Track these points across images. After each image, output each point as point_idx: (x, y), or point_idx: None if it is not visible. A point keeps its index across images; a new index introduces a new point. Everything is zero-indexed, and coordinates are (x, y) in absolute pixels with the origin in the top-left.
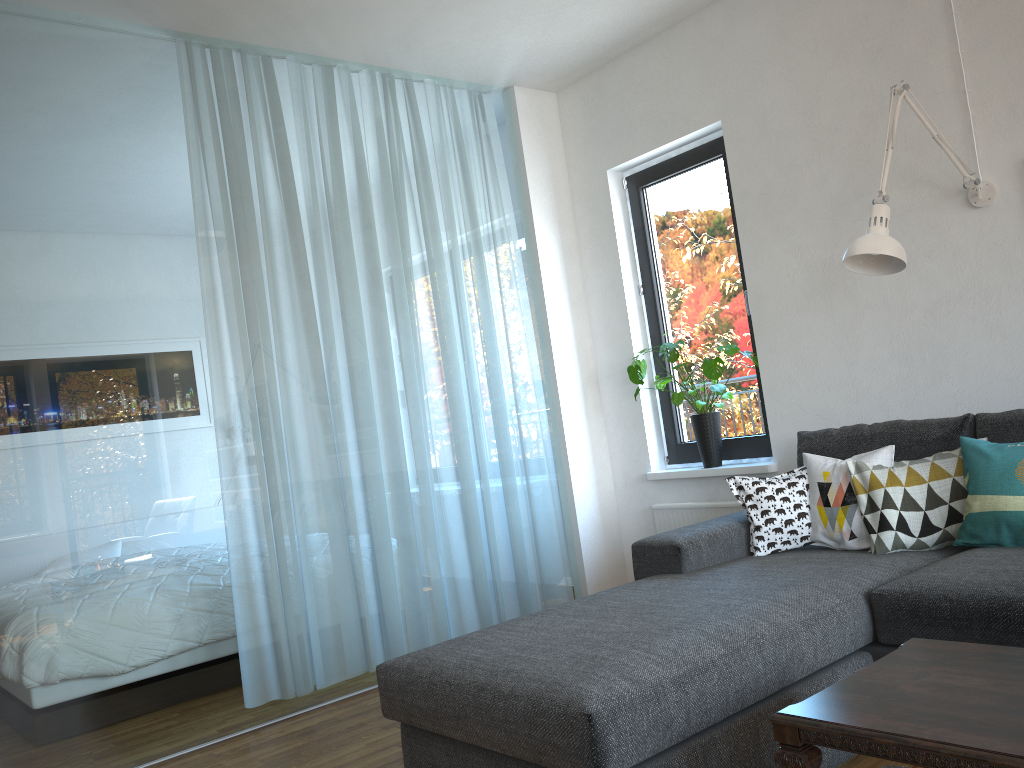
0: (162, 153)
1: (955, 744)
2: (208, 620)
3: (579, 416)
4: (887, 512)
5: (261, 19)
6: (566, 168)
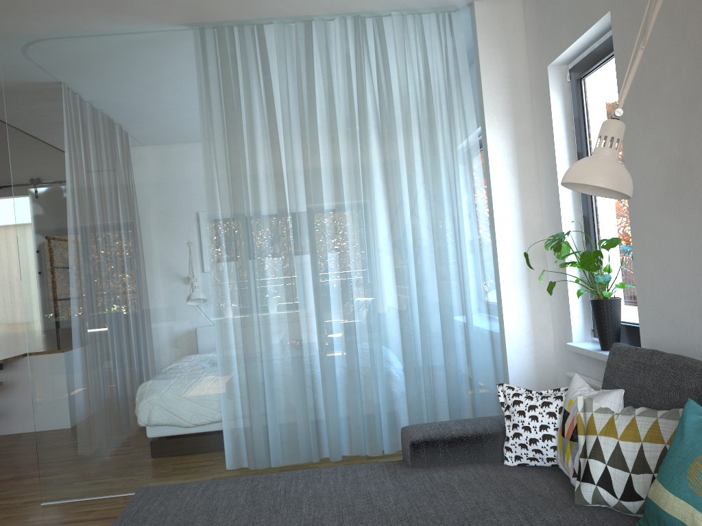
0: (175, 110)
1: None
2: (193, 412)
3: (520, 285)
4: (592, 463)
5: (228, 4)
6: (527, 65)
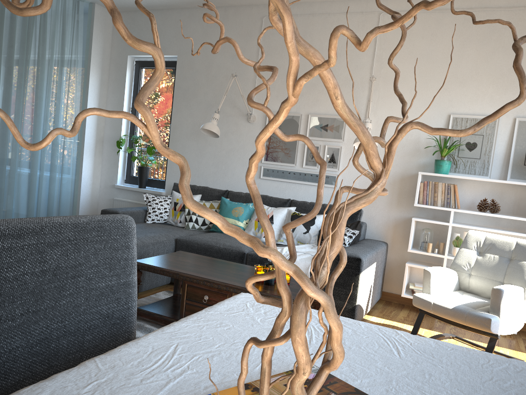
0: None
1: (173, 270)
2: None
3: (91, 154)
4: (193, 216)
5: None
6: (111, 47)
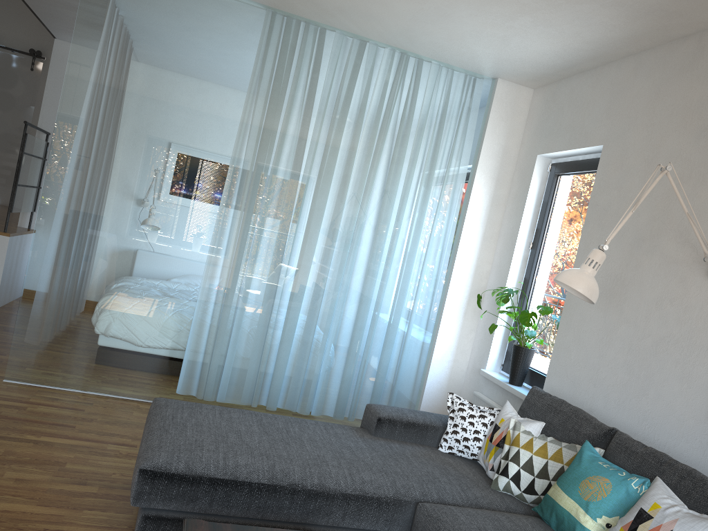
0: (231, 76)
1: None
2: (166, 338)
3: (458, 313)
4: (511, 464)
5: (310, 7)
6: (520, 144)
